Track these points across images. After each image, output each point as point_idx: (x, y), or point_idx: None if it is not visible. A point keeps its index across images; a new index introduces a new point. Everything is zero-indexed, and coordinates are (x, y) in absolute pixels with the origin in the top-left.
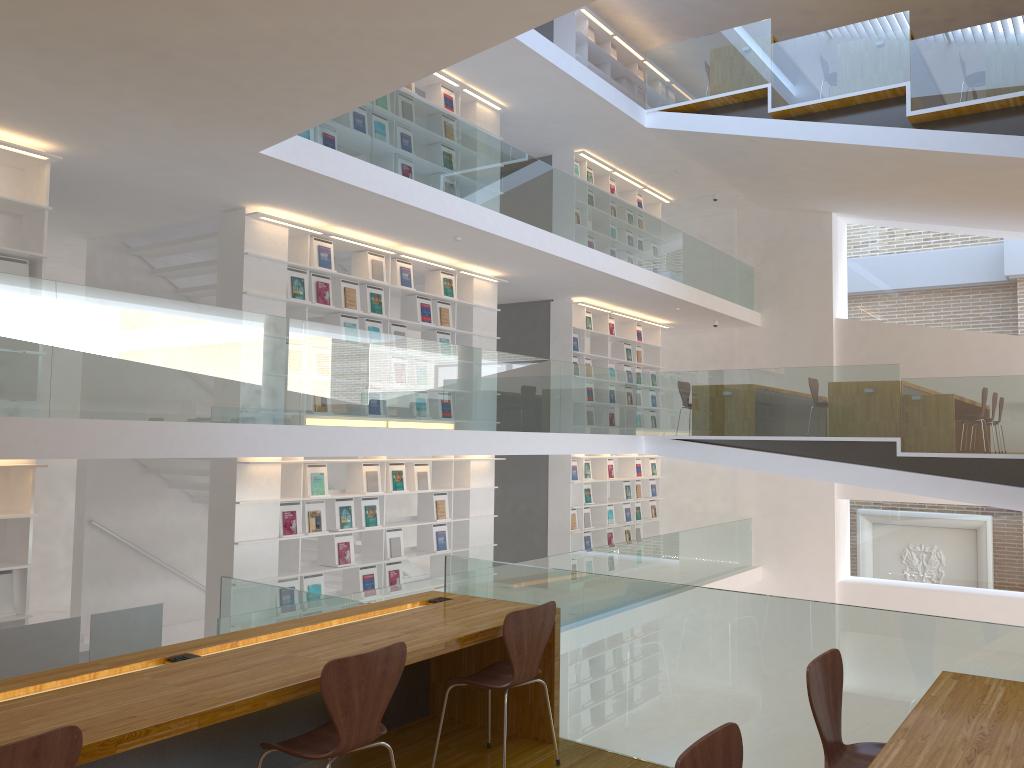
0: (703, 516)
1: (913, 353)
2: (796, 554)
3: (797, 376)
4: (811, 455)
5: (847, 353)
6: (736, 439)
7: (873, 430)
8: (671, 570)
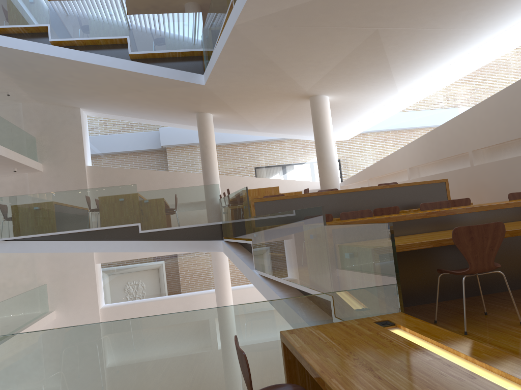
0: (14, 288)
1: (129, 182)
2: (75, 299)
3: (81, 194)
4: (92, 239)
5: (95, 184)
6: (45, 235)
7: (126, 220)
8: (2, 325)
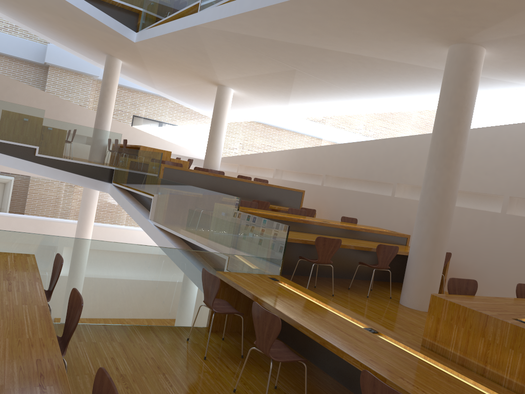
0: None
1: (11, 94)
2: None
3: None
4: None
5: None
6: None
7: (25, 140)
8: None
